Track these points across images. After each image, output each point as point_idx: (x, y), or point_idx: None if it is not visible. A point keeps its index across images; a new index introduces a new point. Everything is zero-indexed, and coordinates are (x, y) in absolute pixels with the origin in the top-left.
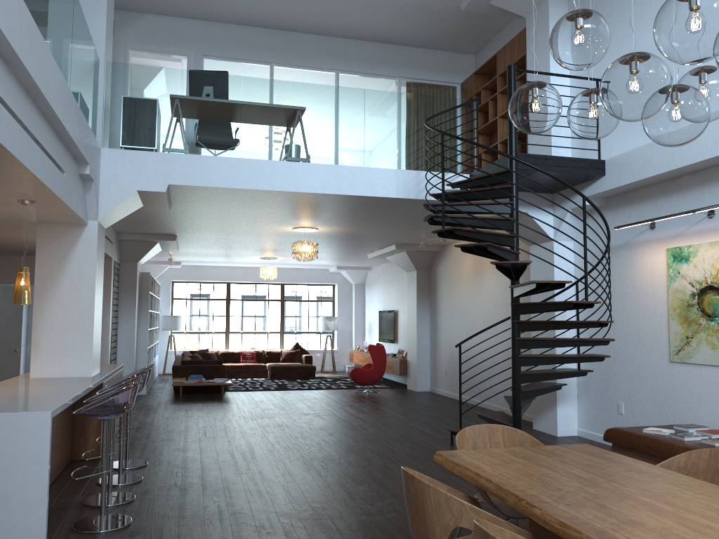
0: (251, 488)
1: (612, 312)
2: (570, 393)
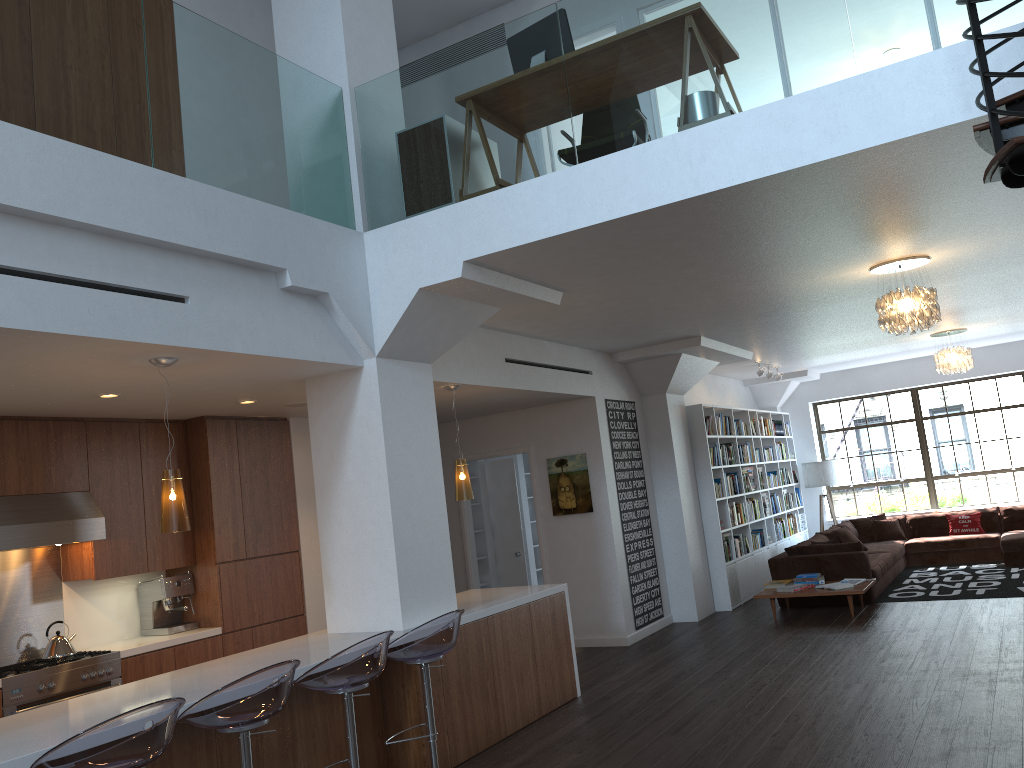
0: None
1: None
2: None
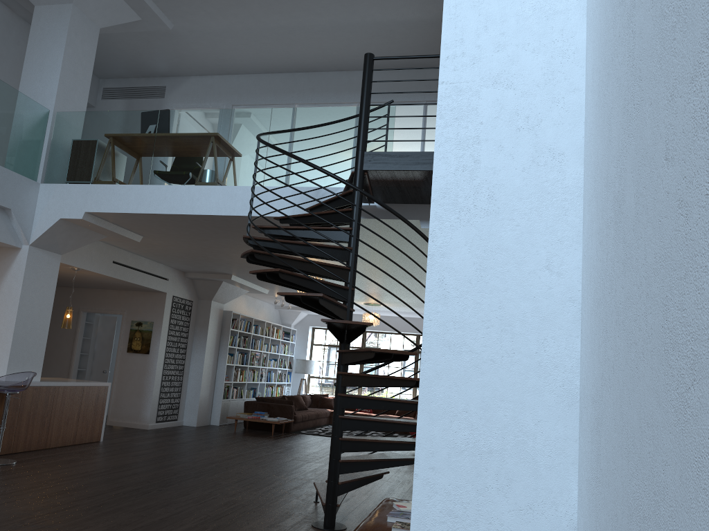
0: (2, 493)
1: None
2: None
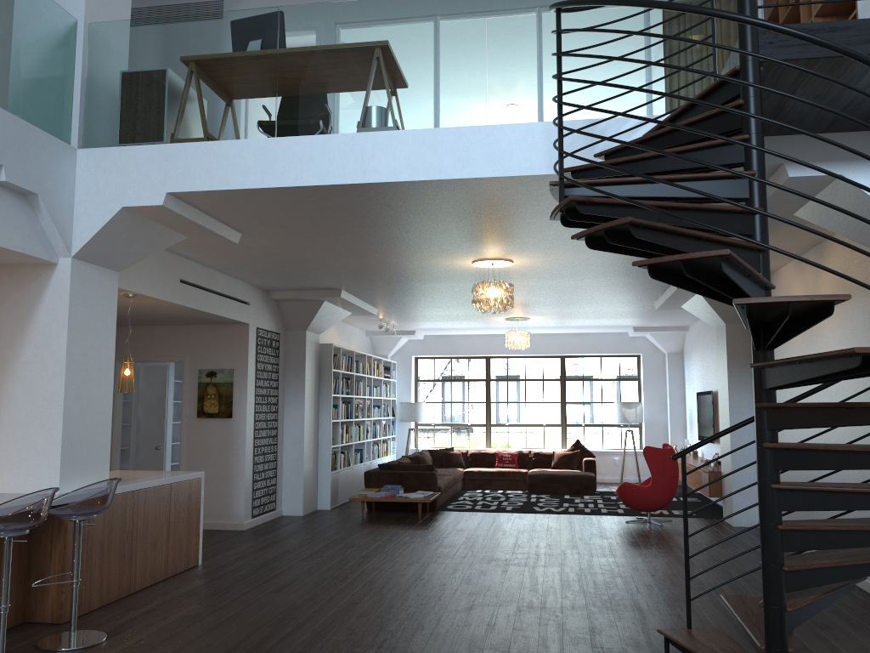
0: None
1: None
2: None
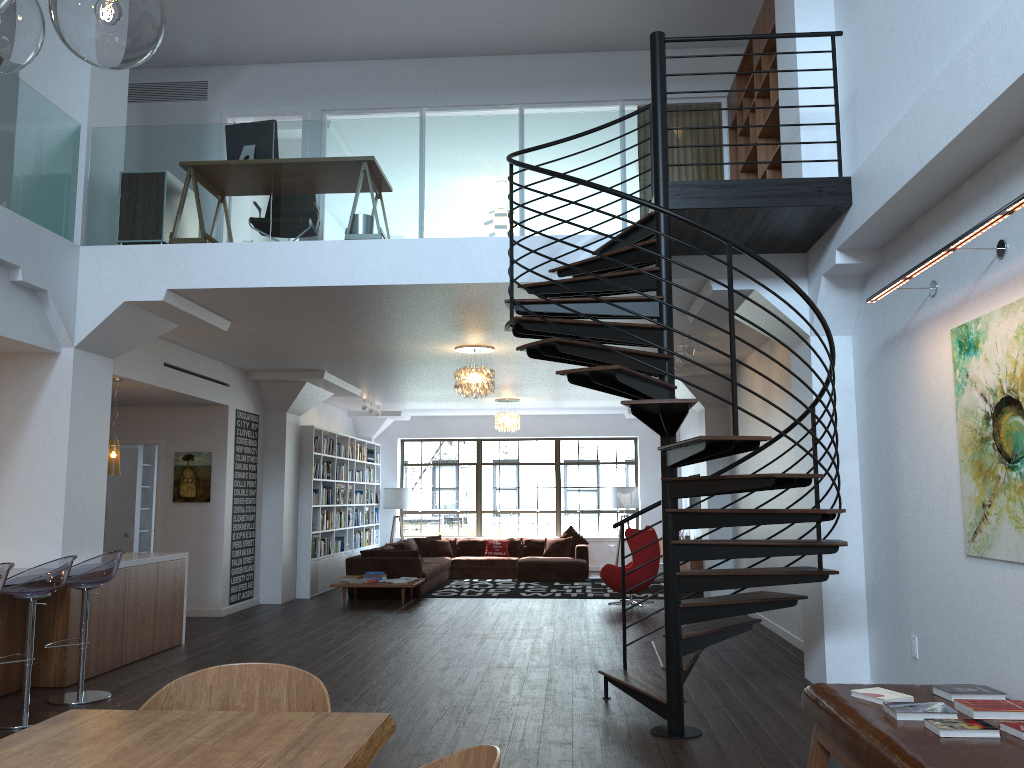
0: None
1: (897, 461)
2: (853, 614)
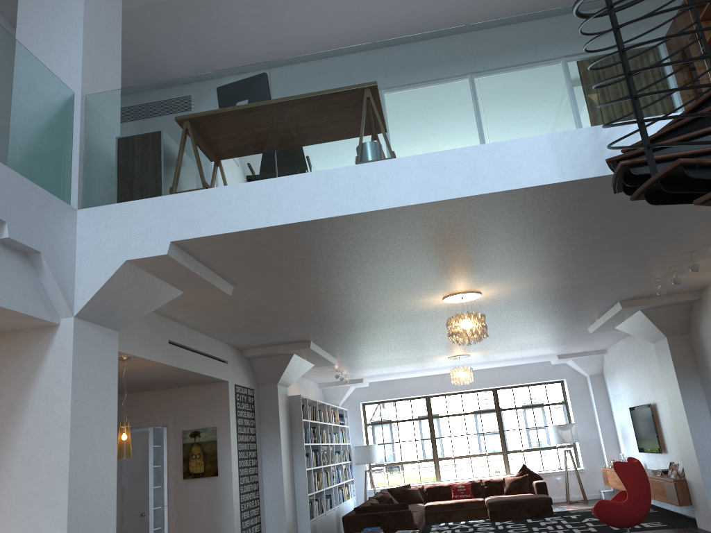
0: None
1: None
2: None
